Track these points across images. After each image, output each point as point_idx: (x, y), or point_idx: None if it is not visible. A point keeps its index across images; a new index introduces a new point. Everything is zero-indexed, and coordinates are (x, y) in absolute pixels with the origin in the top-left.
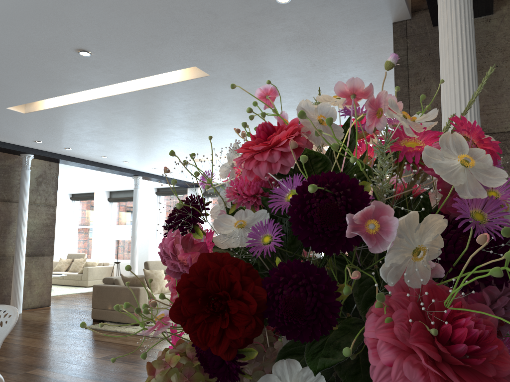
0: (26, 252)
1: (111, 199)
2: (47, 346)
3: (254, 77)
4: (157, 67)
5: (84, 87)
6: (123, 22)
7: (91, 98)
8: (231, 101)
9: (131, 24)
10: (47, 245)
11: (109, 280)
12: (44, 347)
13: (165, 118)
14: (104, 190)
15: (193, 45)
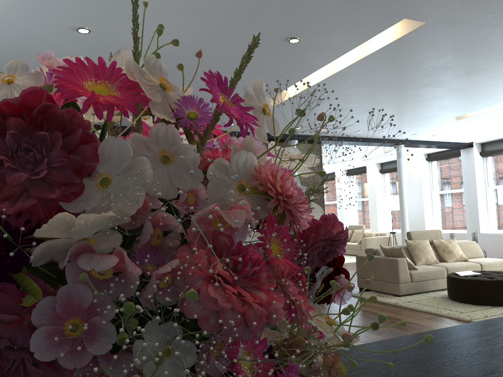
0: None
1: (382, 171)
2: None
3: (483, 8)
4: (365, 32)
5: (309, 71)
6: (311, 0)
7: (320, 79)
8: (467, 44)
9: None
10: None
11: (370, 250)
12: None
13: (399, 81)
14: (375, 162)
15: None
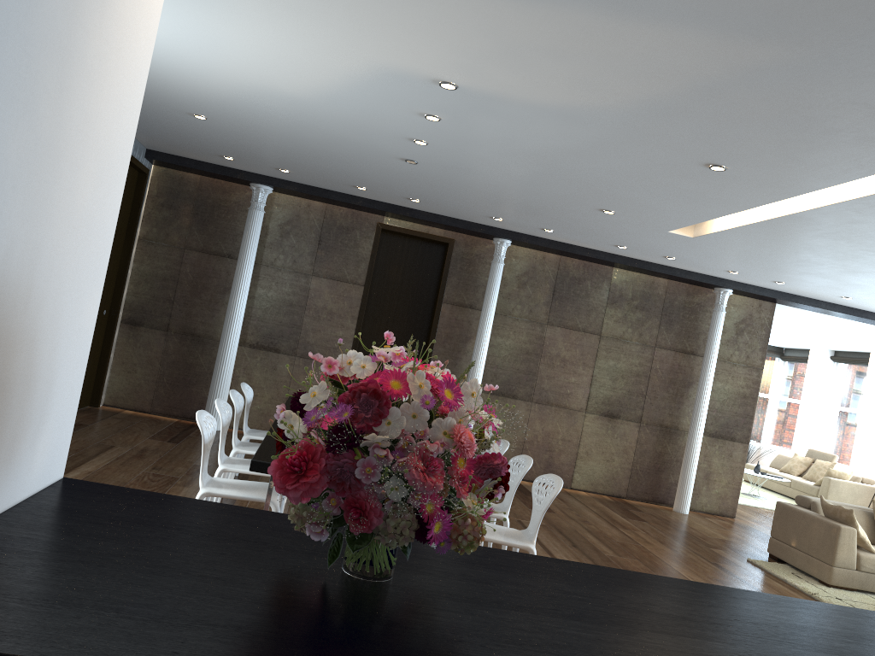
0: (707, 430)
1: None
2: (670, 560)
3: None
4: (830, 175)
5: (744, 205)
6: (739, 130)
7: (766, 218)
8: None
9: (752, 131)
10: (740, 427)
11: (803, 500)
12: (666, 560)
13: None
14: None
15: (865, 143)
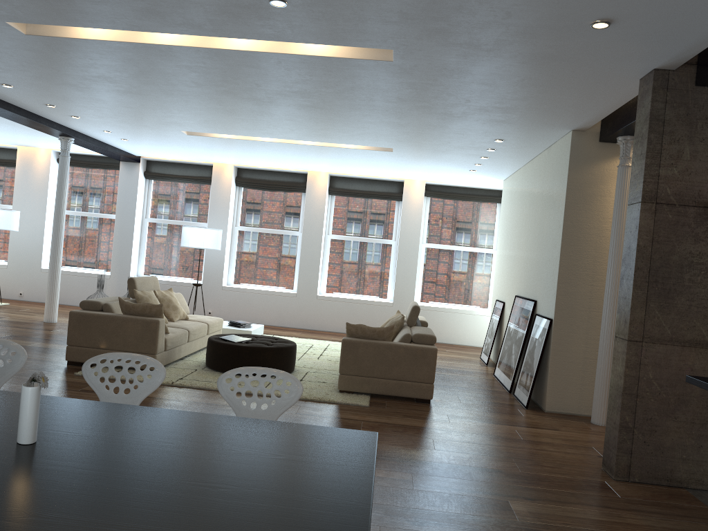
0: None
1: None
2: None
3: (439, 75)
4: (345, 39)
5: (197, 31)
6: None
7: (177, 43)
8: (367, 89)
9: None
10: None
11: (93, 304)
12: None
13: (245, 85)
14: None
15: (431, 32)
